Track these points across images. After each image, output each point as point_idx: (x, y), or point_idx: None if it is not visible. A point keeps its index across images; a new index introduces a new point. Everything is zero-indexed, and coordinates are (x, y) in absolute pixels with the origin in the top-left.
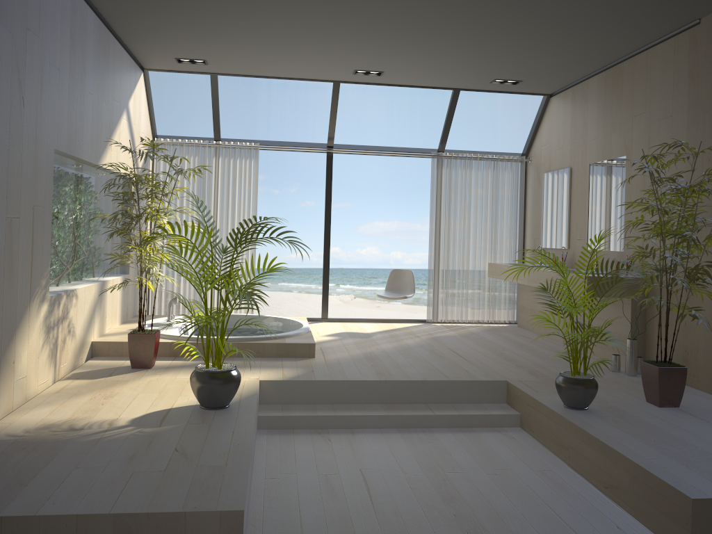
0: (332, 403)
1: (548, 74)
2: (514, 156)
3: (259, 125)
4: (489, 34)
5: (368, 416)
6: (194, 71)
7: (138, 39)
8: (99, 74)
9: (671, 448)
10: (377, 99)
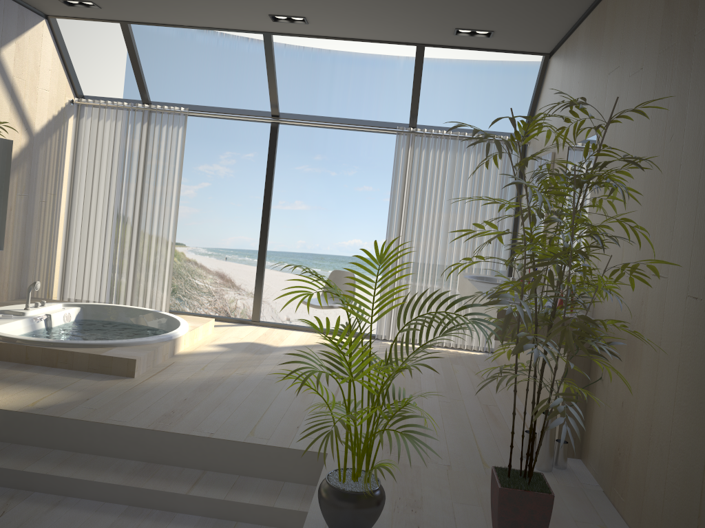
0: (78, 451)
1: (520, 18)
2: (508, 137)
3: (320, 103)
4: None
5: (91, 482)
6: (100, 18)
7: None
8: None
9: None
10: (449, 77)
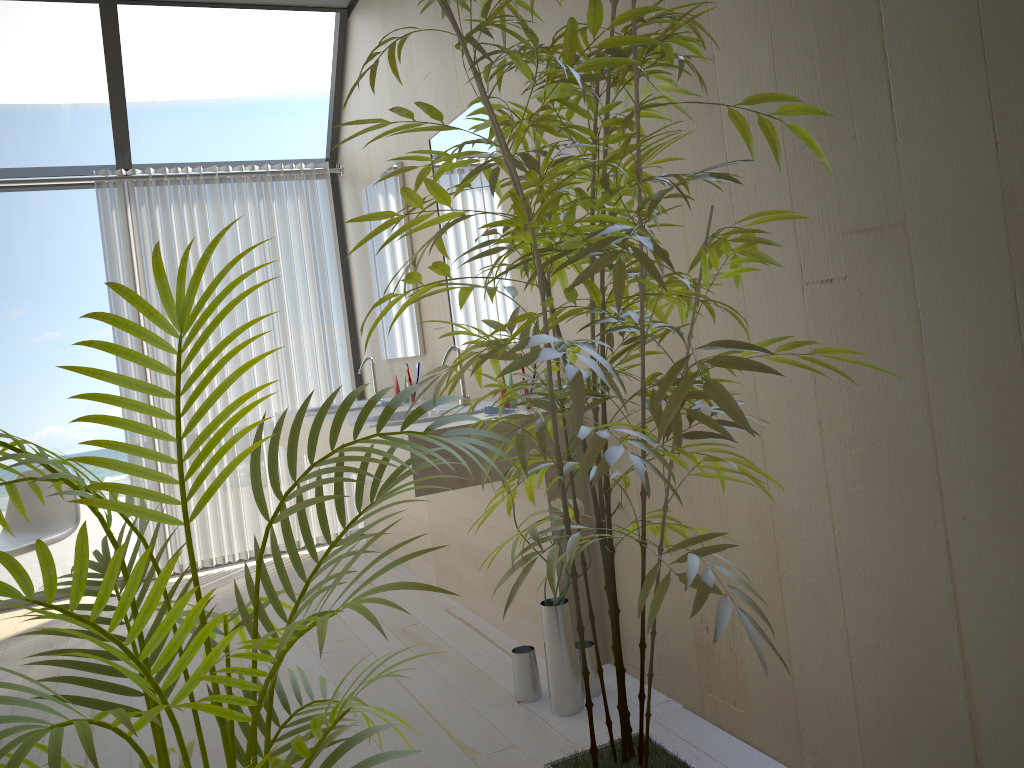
0: None
1: None
2: (305, 165)
3: None
4: None
5: None
6: None
7: None
8: None
9: None
10: (157, 131)
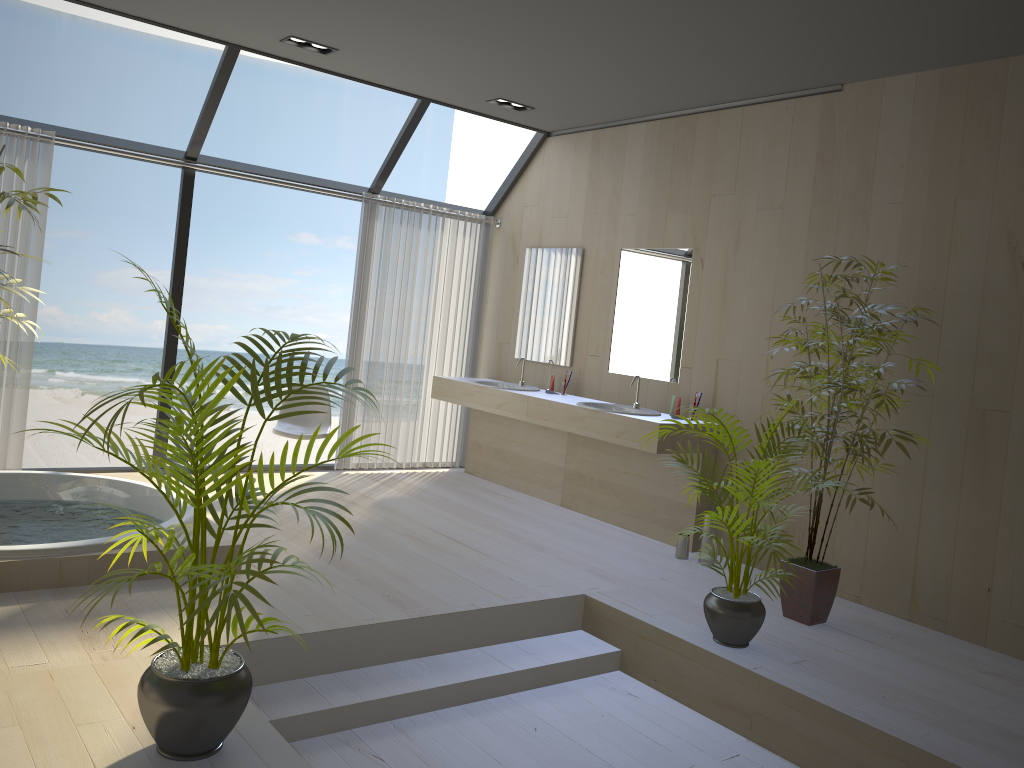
0: (333, 671)
1: (581, 107)
2: (477, 215)
3: None
4: (571, 36)
5: (418, 692)
6: None
7: None
8: None
9: (916, 708)
10: (146, 62)
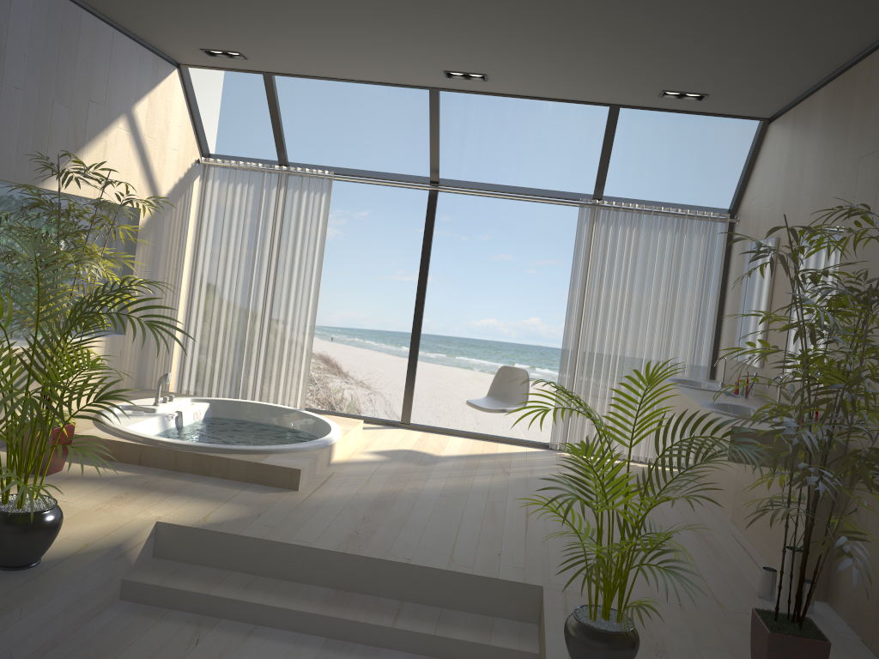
0: (258, 574)
1: (744, 83)
2: (712, 213)
3: (450, 151)
4: (598, 11)
5: (285, 610)
6: (240, 68)
7: (132, 20)
8: (48, 63)
9: None
10: None
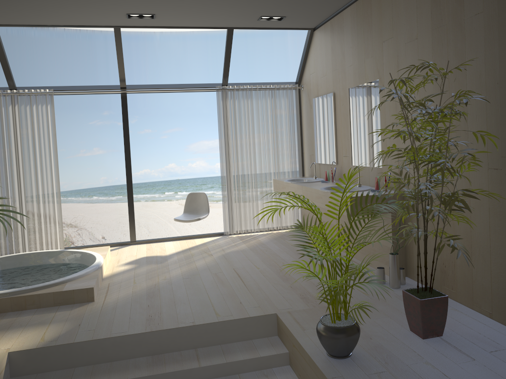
0: (95, 363)
1: (307, 8)
2: (288, 85)
3: (100, 71)
4: None
5: None
6: None
7: None
8: None
9: None
10: (194, 44)
